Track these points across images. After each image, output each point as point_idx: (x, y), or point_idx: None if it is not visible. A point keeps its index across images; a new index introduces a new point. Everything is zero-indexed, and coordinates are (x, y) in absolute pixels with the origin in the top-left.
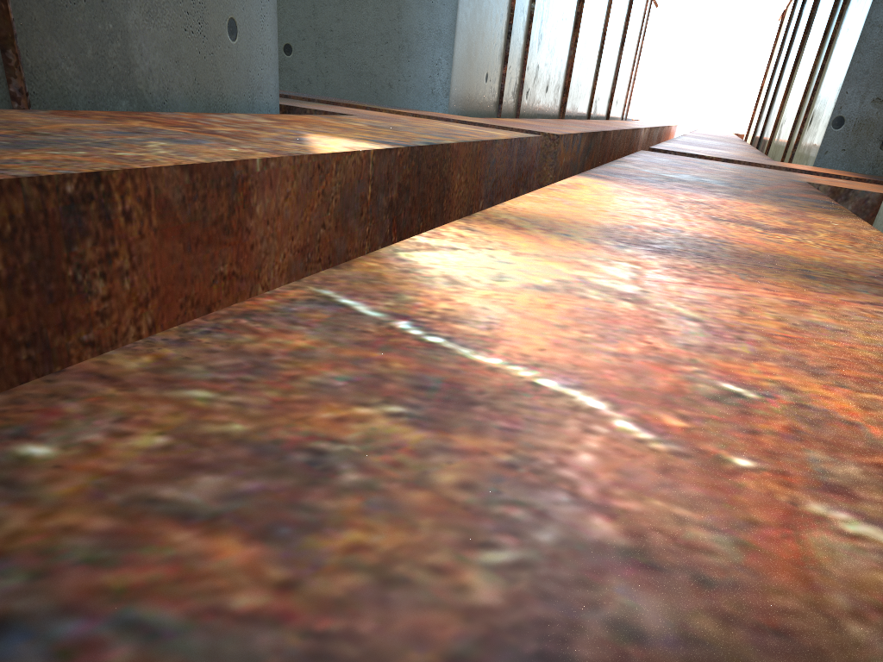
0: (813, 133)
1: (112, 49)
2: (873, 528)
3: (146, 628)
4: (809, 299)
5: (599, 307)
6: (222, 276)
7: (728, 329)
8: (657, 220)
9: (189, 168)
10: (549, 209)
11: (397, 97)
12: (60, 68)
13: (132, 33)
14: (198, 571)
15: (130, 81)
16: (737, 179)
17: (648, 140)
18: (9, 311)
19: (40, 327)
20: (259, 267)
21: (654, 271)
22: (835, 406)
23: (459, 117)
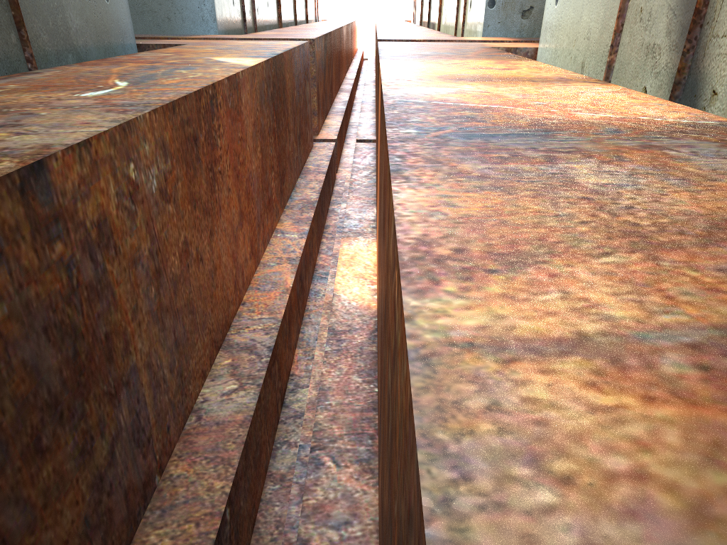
0: (475, 13)
1: (59, 20)
2: (587, 114)
3: (481, 127)
4: (540, 86)
5: (479, 94)
6: (239, 139)
7: (523, 95)
8: (451, 72)
9: (228, 79)
10: (404, 74)
11: (176, 27)
12: (41, 37)
13: (65, 6)
14: (476, 124)
15: (70, 40)
16: (455, 50)
17: (347, 35)
18: (206, 153)
19: (211, 161)
20: (246, 134)
21: (479, 86)
22: (567, 103)
23: (234, 36)
